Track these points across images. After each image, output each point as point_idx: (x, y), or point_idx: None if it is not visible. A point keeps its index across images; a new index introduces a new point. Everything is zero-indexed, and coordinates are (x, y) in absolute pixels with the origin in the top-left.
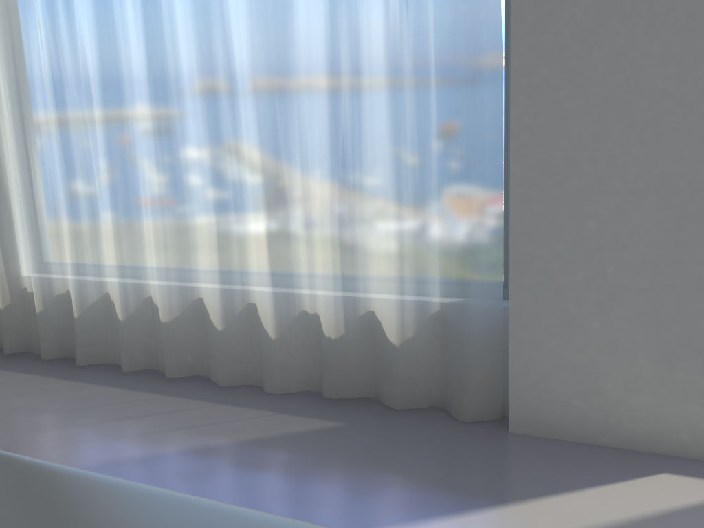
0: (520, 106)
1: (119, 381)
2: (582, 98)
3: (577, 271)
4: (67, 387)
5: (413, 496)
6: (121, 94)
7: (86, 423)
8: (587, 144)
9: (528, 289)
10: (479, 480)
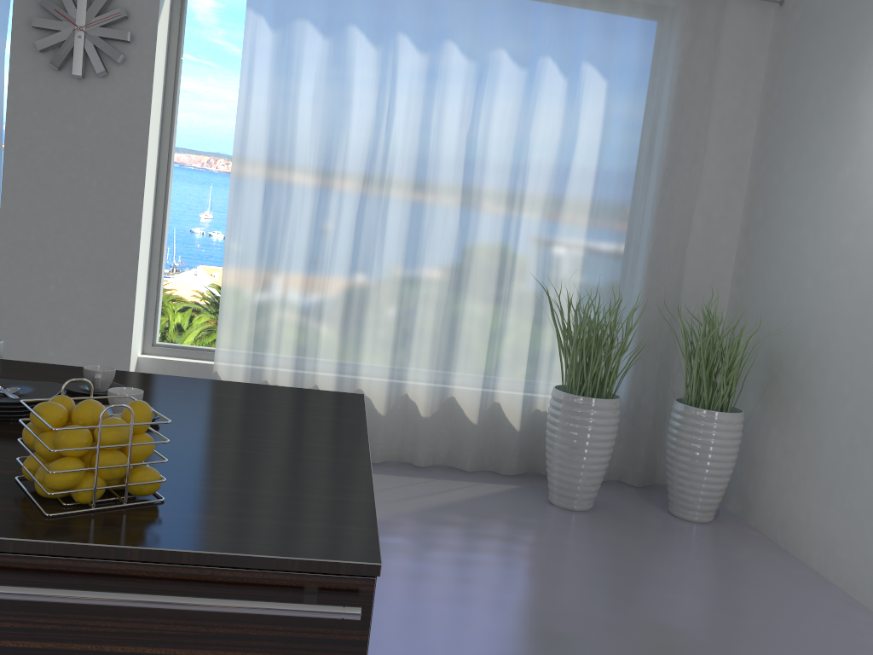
0: (8, 201)
1: None
2: (50, 204)
3: (41, 317)
4: None
5: None
6: None
7: None
8: (51, 234)
9: (6, 328)
10: None
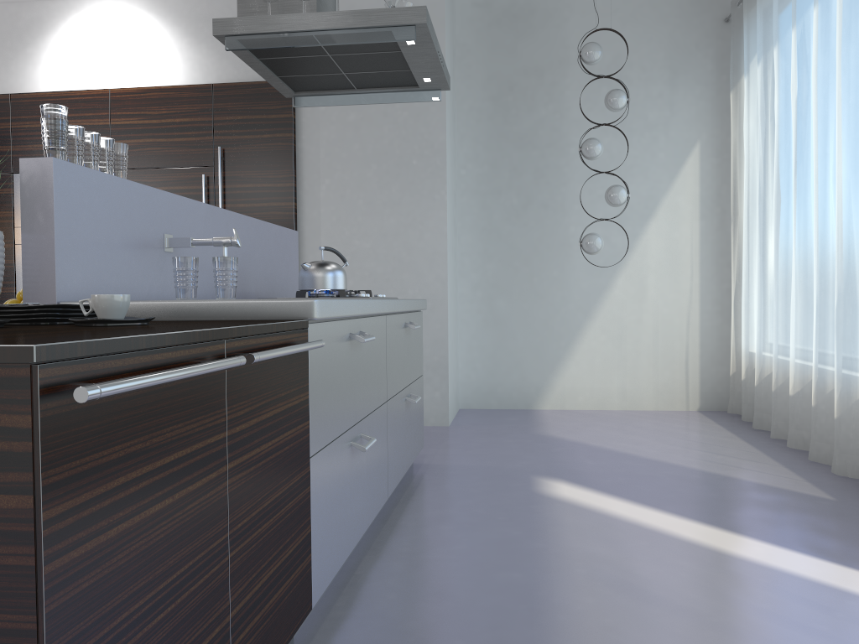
0: None
1: (757, 441)
2: None
3: None
4: (722, 434)
5: (764, 528)
6: (789, 196)
7: (690, 448)
8: None
9: None
10: (832, 545)
